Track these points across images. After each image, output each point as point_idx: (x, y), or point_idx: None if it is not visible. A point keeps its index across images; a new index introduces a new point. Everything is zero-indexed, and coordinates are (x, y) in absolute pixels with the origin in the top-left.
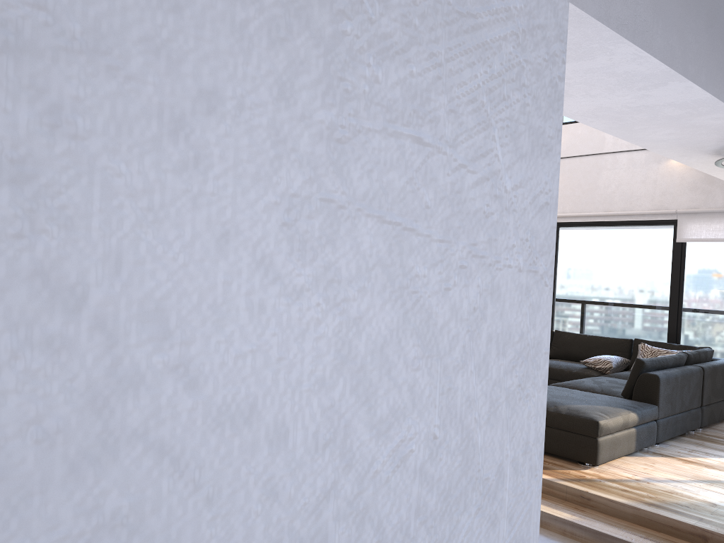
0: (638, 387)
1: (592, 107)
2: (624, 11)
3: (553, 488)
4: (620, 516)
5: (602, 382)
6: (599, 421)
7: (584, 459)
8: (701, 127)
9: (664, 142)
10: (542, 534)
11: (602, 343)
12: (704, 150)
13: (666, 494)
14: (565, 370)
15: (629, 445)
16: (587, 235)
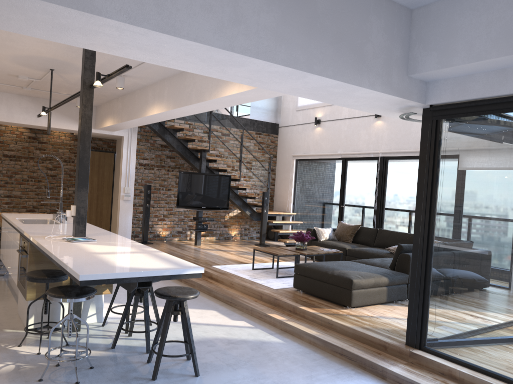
0: (398, 262)
1: (288, 88)
2: (247, 42)
3: (315, 317)
4: (346, 334)
5: (387, 260)
6: (353, 280)
7: (344, 303)
8: (366, 98)
9: (361, 106)
10: (297, 342)
11: (406, 237)
12: (392, 110)
13: (382, 324)
14: (375, 253)
15: (381, 297)
16: (405, 165)
